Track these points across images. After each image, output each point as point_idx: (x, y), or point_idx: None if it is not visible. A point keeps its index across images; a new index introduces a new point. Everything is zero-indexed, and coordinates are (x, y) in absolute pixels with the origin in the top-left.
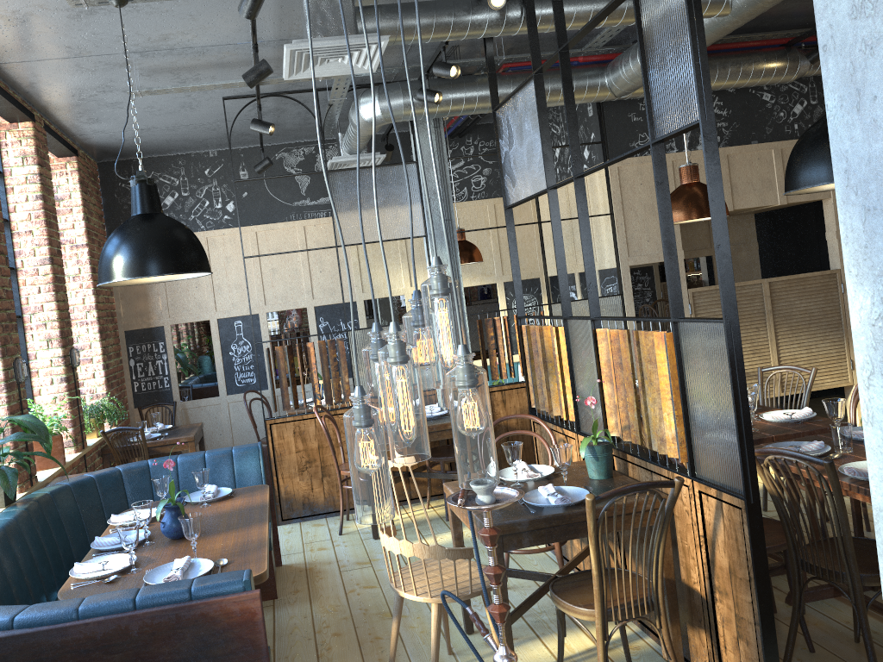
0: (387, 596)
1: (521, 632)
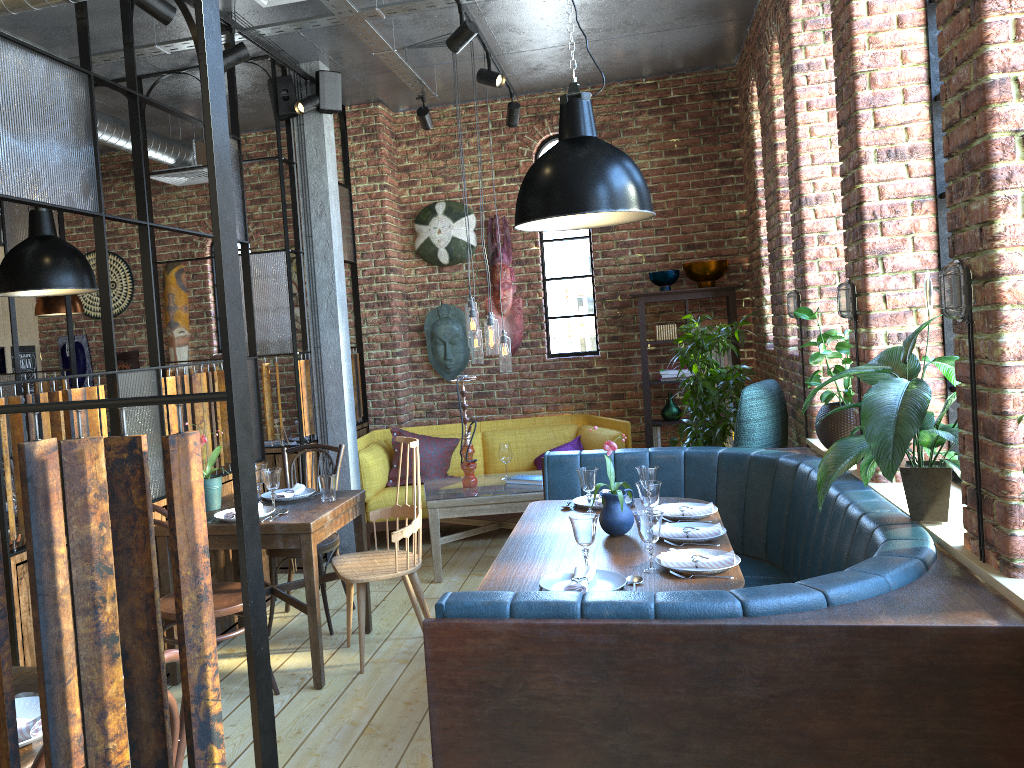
0: (339, 760)
1: (279, 678)
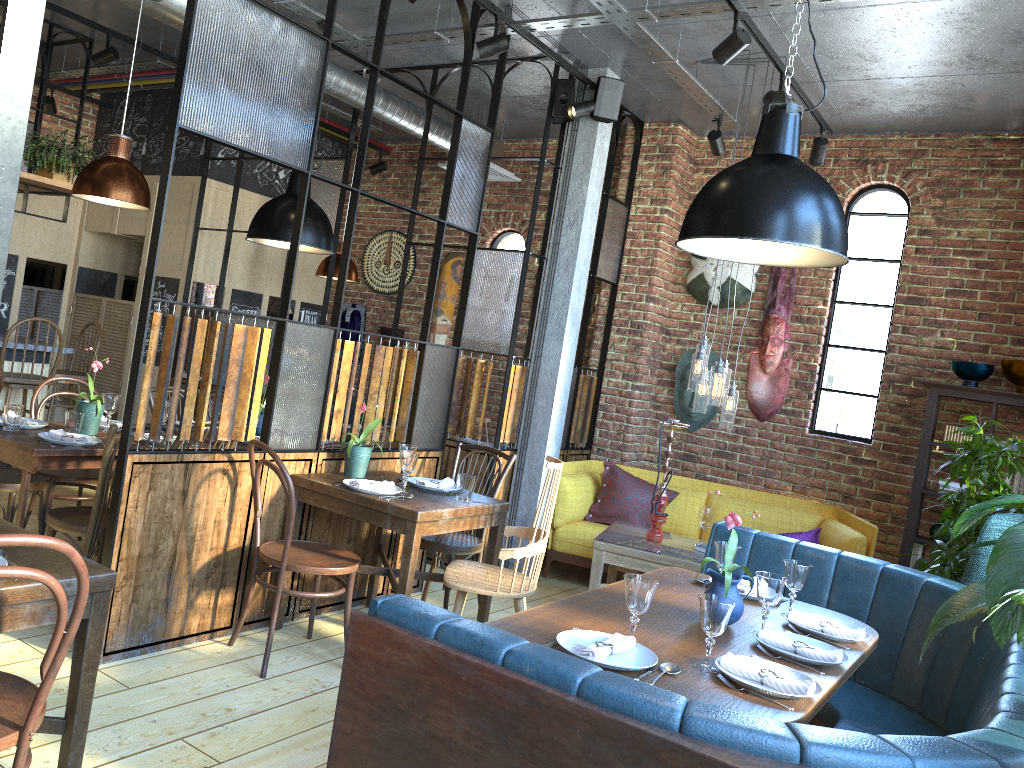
0: None
1: None
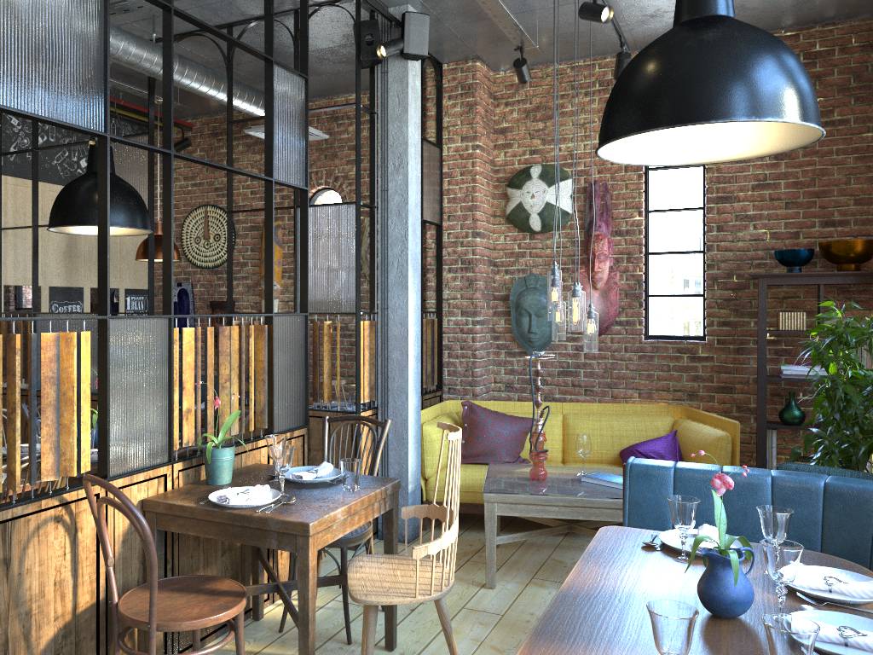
0: None
1: None
